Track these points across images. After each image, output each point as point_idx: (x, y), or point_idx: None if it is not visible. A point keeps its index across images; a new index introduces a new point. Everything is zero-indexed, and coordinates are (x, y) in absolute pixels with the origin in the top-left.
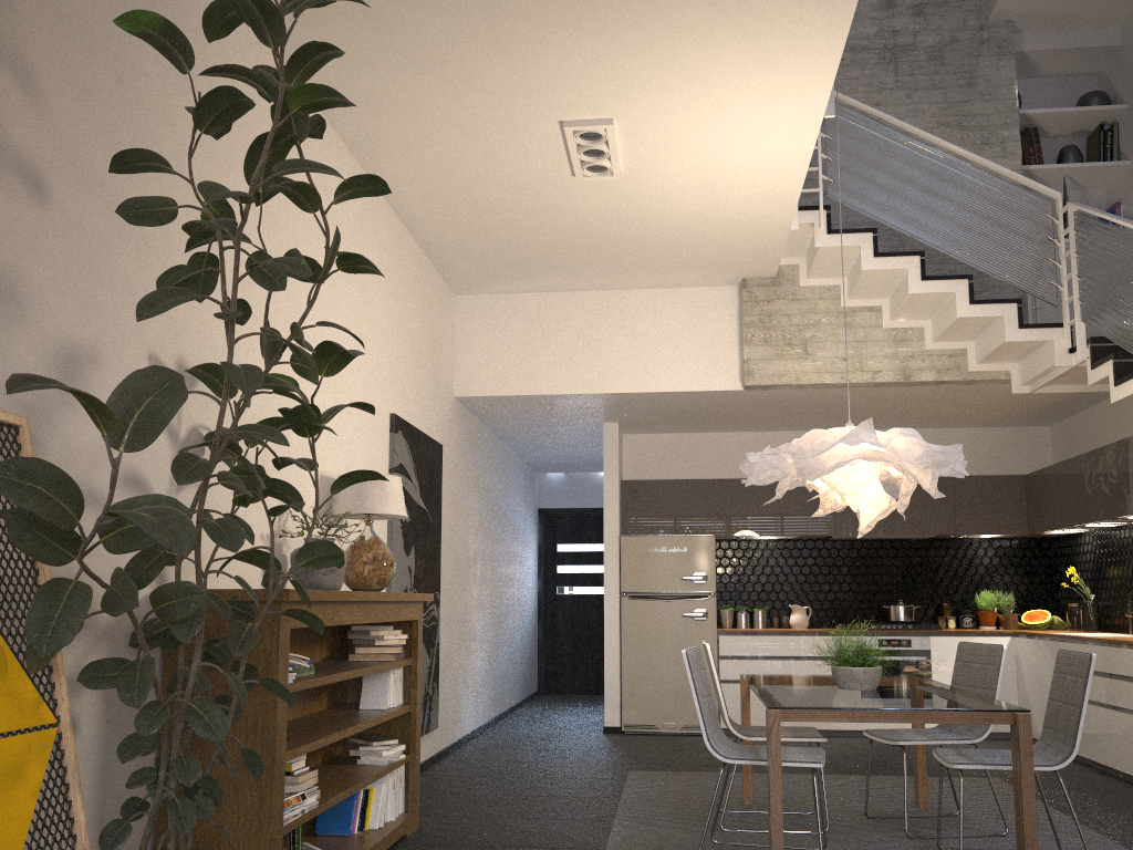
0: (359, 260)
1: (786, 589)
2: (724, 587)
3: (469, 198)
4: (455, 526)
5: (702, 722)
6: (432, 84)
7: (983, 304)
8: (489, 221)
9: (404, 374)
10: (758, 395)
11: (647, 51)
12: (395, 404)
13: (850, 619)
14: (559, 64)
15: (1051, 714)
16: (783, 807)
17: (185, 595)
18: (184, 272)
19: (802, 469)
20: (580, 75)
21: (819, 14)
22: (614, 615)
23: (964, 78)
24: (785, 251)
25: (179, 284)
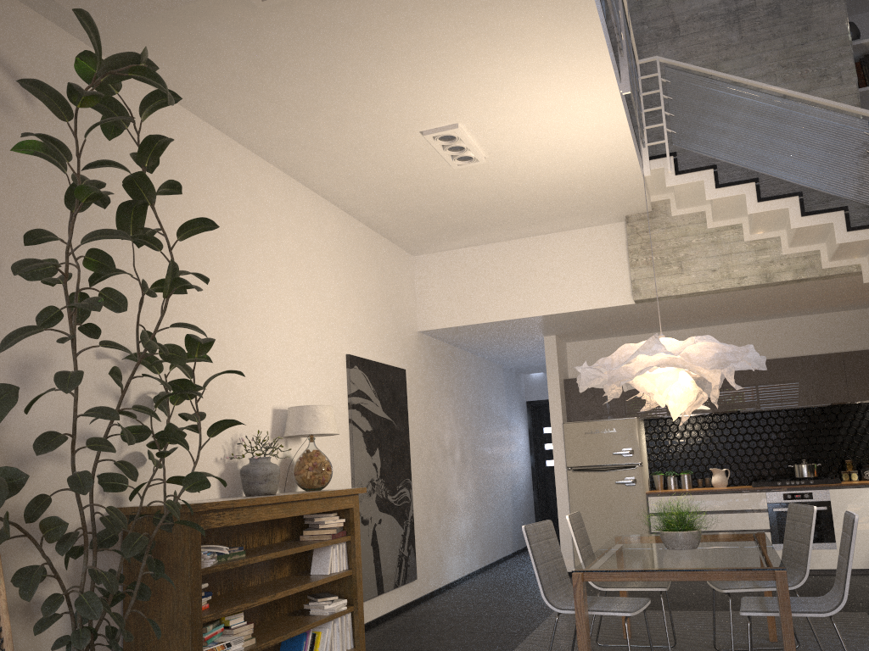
0: (185, 281)
1: (707, 455)
2: (655, 456)
3: (386, 191)
4: (427, 427)
5: (539, 581)
6: (317, 123)
7: (813, 215)
8: (409, 204)
9: (359, 323)
10: (651, 306)
11: (456, 75)
12: (351, 347)
13: (764, 477)
14: (398, 95)
15: (839, 566)
16: (654, 641)
17: (56, 525)
18: (53, 310)
19: (612, 378)
20: (417, 99)
21: (572, 26)
22: (563, 485)
23: (799, 24)
24: (655, 190)
25: (52, 318)
